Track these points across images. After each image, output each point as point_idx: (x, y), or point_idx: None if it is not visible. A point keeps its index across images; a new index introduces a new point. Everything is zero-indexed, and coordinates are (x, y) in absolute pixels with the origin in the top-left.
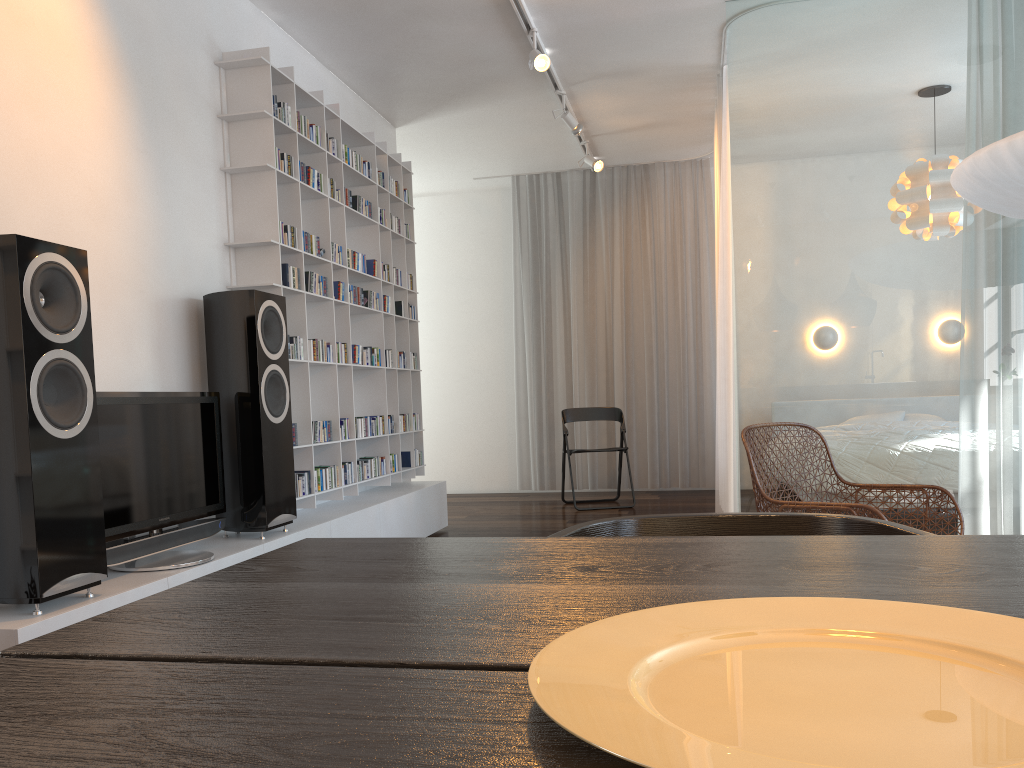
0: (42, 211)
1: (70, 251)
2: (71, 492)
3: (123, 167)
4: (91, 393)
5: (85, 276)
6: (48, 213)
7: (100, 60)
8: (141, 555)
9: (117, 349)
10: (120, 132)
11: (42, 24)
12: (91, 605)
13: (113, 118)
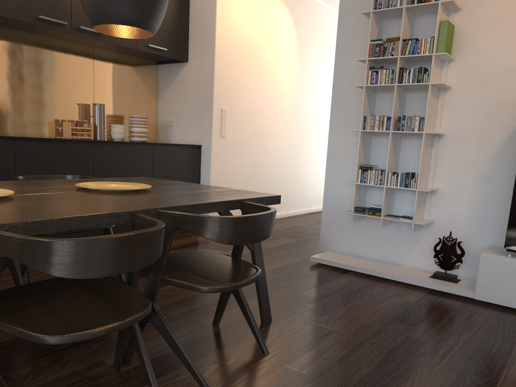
0: None
1: None
2: None
3: None
4: None
5: None
6: None
7: None
8: None
9: None
10: None
11: None
12: None
13: None
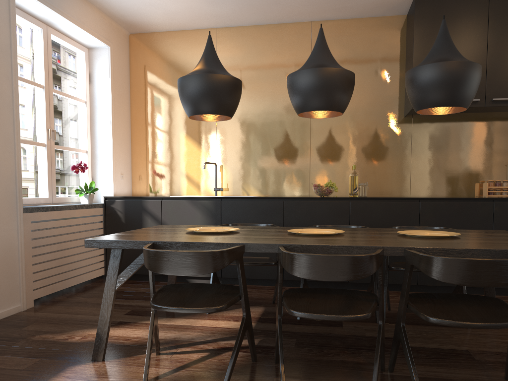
0: None
1: None
2: None
3: None
4: None
5: None
6: None
7: None
8: None
9: None
10: None
11: None
12: None
13: None
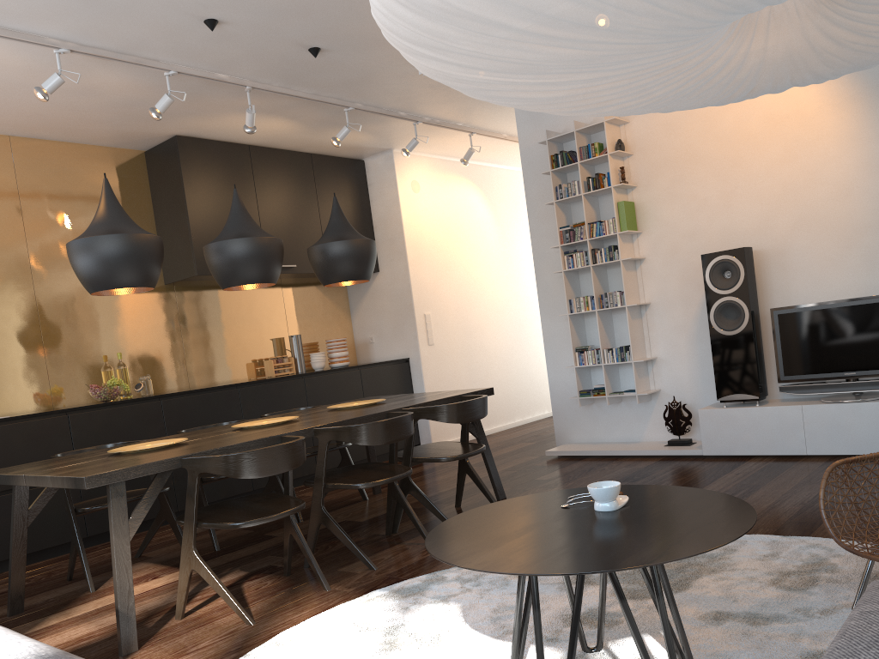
0: (794, 212)
1: (732, 251)
2: (734, 358)
3: (867, 155)
4: (747, 313)
5: (742, 259)
6: (798, 211)
7: (843, 101)
8: (826, 392)
9: (859, 270)
10: (864, 134)
11: (793, 113)
12: (740, 408)
13: (856, 129)
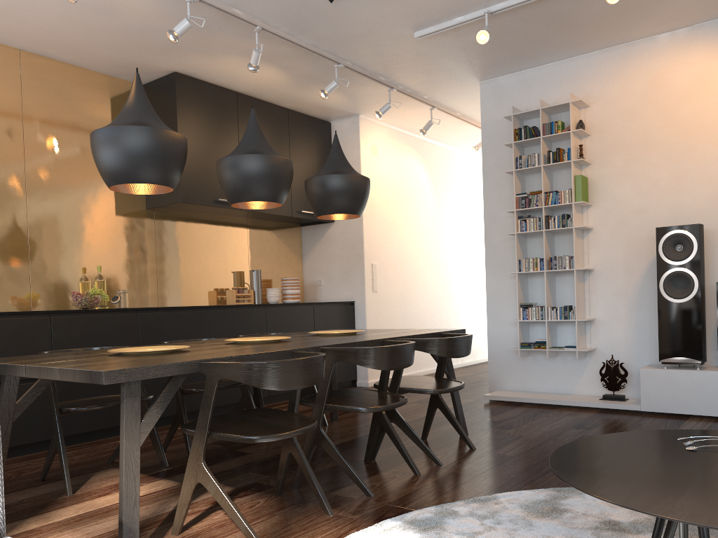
0: None
1: (687, 226)
2: (680, 324)
3: None
4: (696, 284)
5: (696, 235)
6: None
7: None
8: None
9: None
10: None
11: None
12: (682, 370)
13: None
